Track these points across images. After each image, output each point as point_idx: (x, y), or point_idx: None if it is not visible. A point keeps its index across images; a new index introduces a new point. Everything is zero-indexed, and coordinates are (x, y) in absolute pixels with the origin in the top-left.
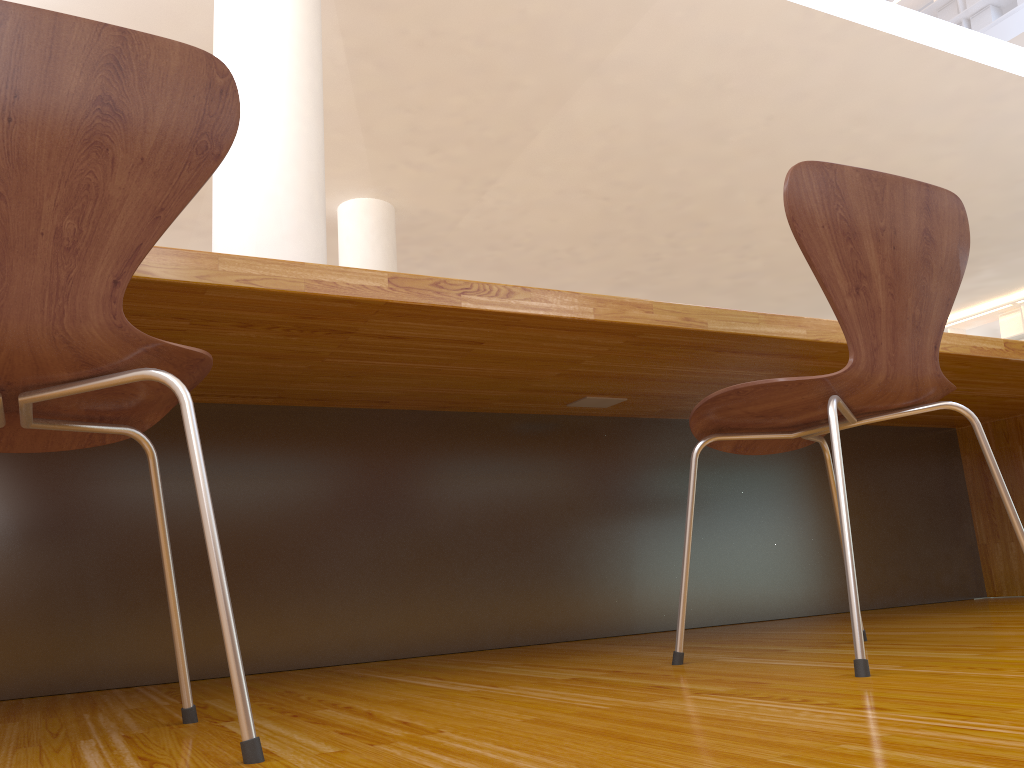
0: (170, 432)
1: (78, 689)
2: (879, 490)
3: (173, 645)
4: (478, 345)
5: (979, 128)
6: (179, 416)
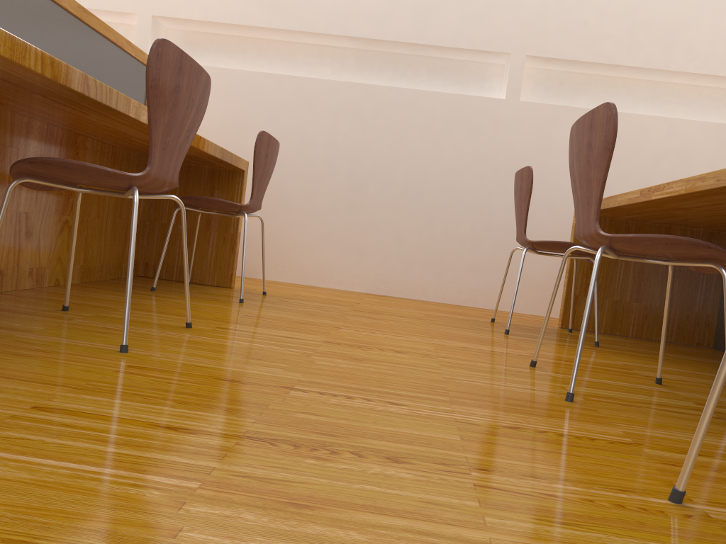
0: None
1: None
2: None
3: None
4: (725, 204)
5: None
6: None
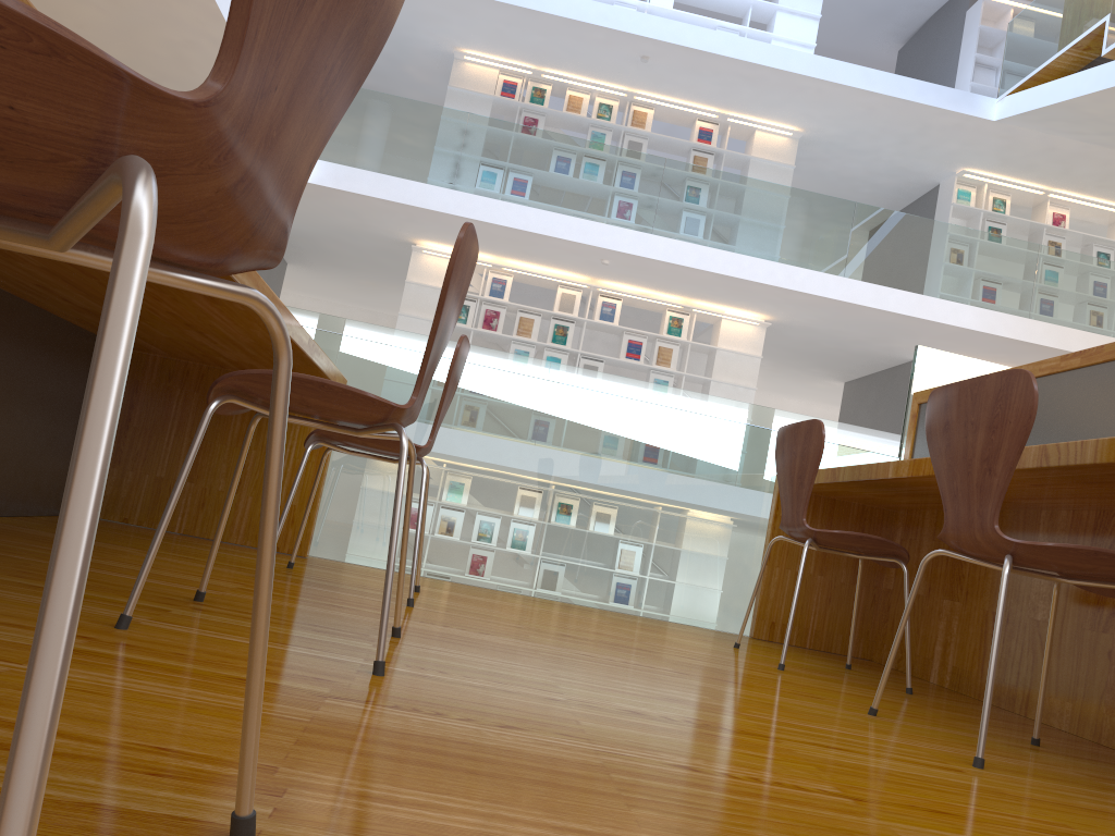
0: None
1: None
2: (54, 393)
3: None
4: None
5: (145, 8)
6: None
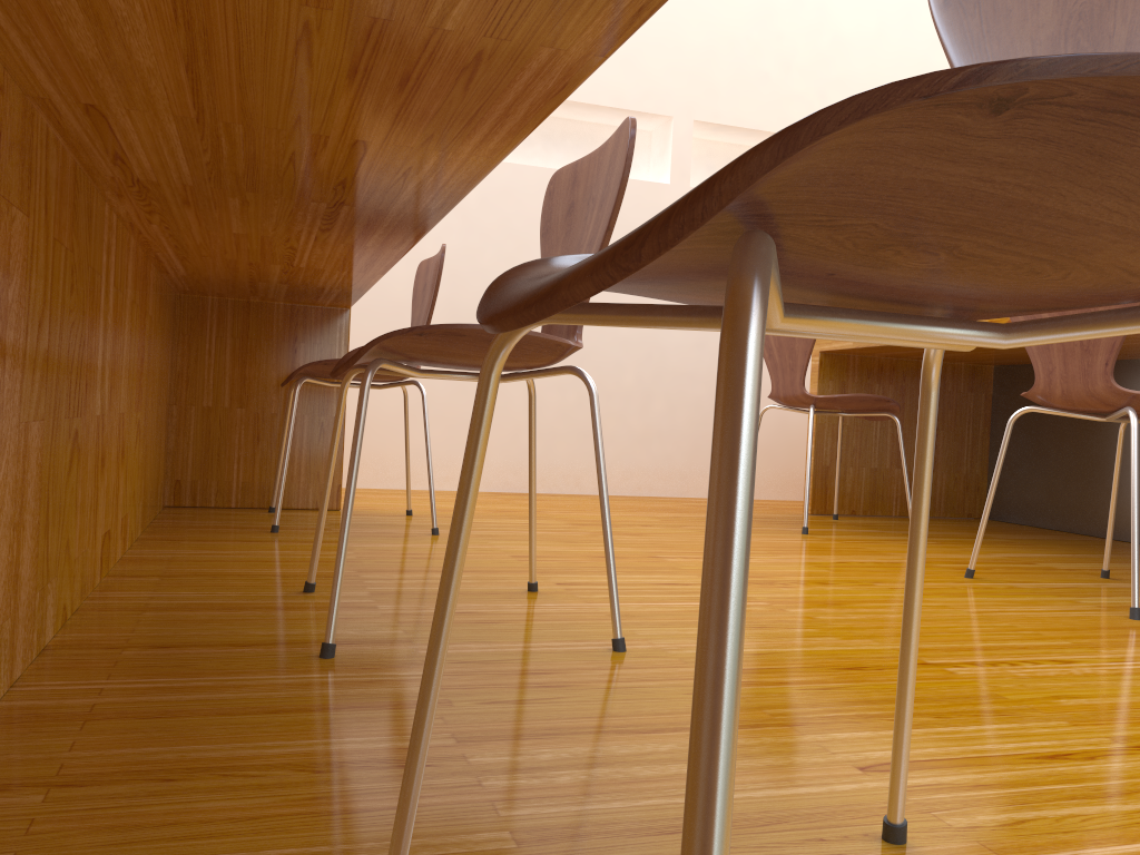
0: (1130, 380)
1: (1081, 533)
2: None
3: (1125, 519)
4: None
5: None
6: (1135, 369)
